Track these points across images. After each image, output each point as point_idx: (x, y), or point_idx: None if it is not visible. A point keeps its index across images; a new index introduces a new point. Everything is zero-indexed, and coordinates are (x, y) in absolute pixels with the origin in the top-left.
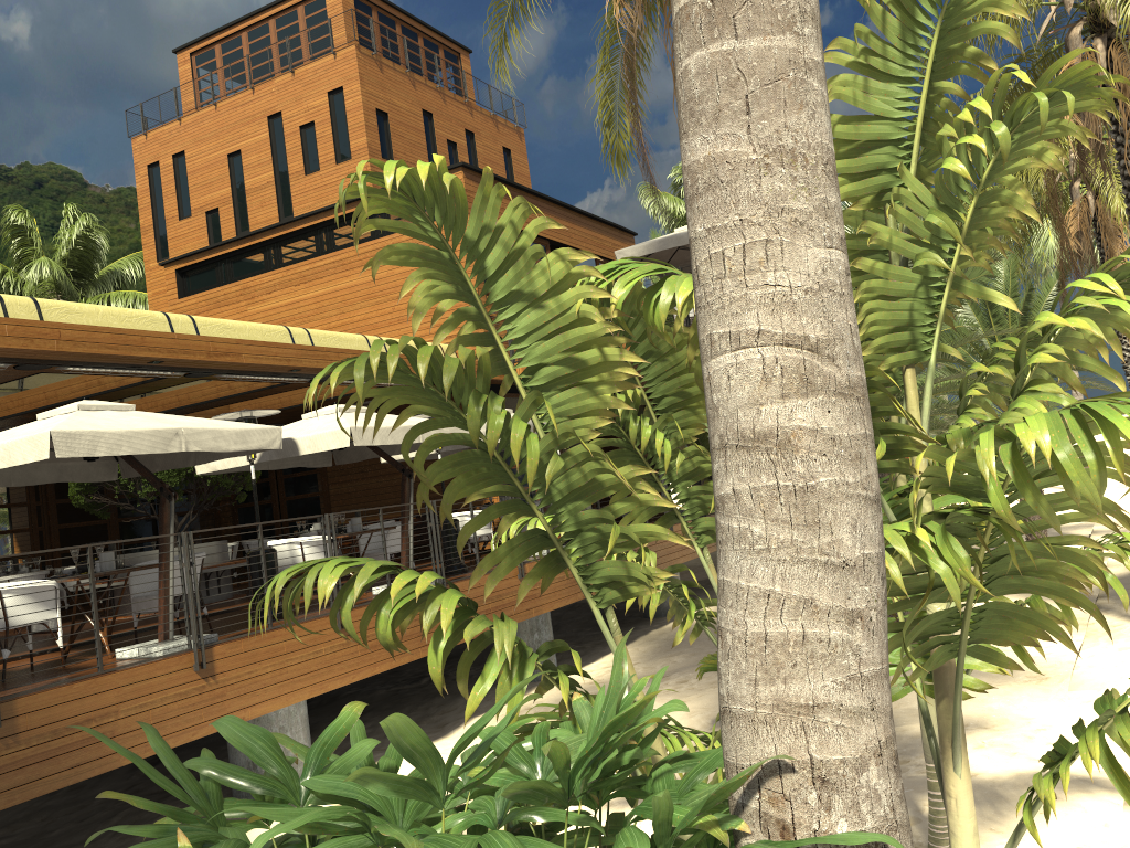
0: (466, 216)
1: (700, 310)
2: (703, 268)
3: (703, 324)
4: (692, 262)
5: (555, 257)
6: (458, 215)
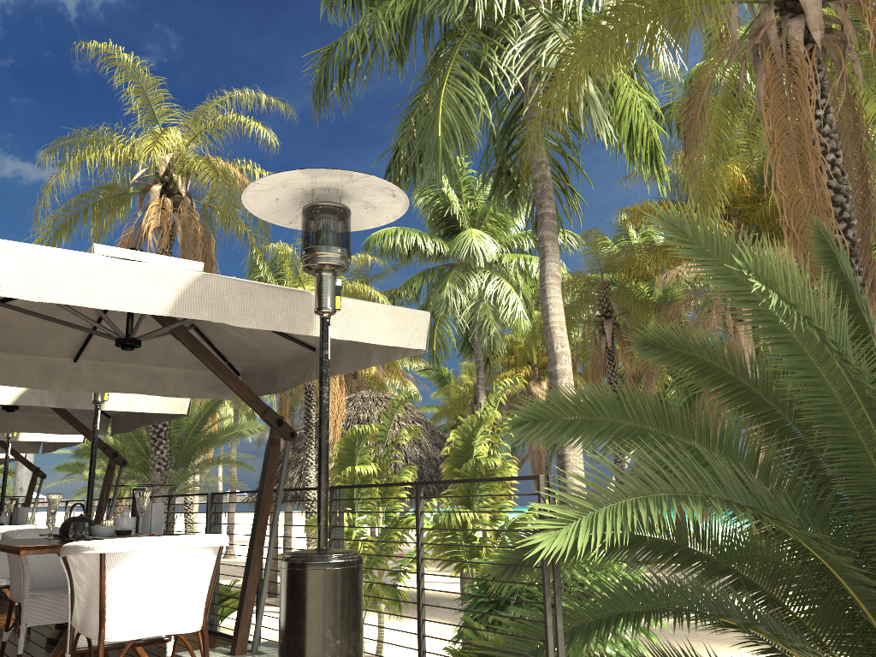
0: (483, 423)
1: (569, 467)
2: (571, 460)
3: (570, 469)
4: (566, 457)
5: (481, 437)
6: (482, 423)
